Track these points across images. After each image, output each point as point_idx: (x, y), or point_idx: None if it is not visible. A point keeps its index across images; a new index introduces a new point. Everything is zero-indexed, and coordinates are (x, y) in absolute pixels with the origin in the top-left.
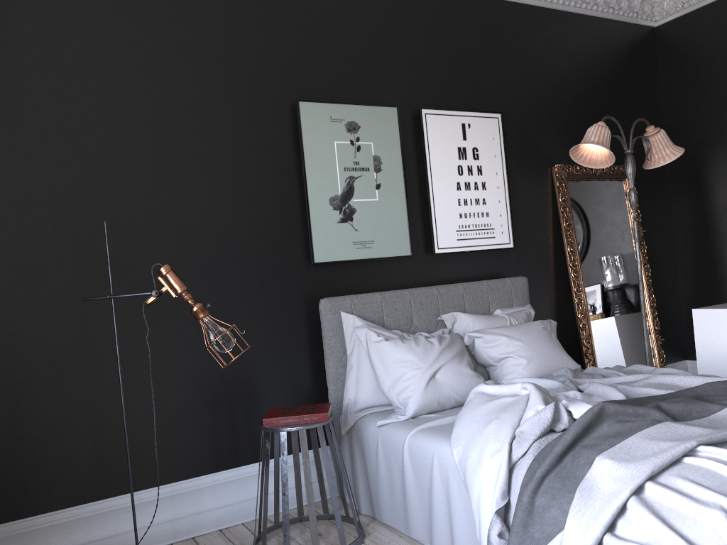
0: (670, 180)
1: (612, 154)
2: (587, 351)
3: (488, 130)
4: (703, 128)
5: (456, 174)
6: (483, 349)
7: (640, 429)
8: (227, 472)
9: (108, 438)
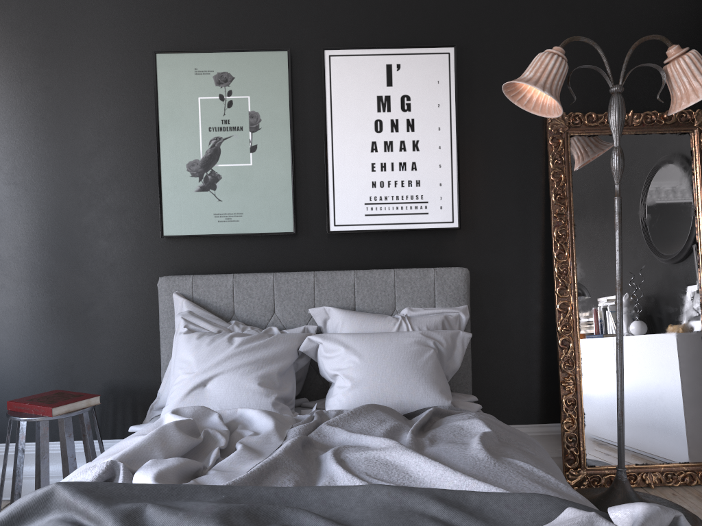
0: None
1: (551, 95)
2: (564, 379)
3: (430, 70)
4: None
5: (372, 132)
6: (322, 359)
7: None
8: (57, 444)
9: None
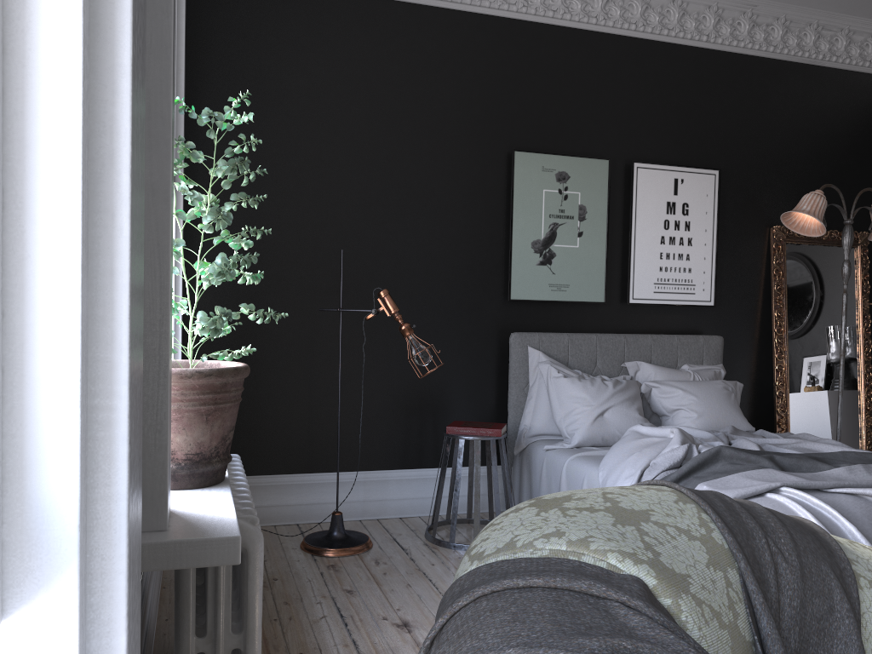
0: None
1: (823, 224)
2: (780, 420)
3: (702, 186)
4: None
5: (662, 228)
6: (658, 399)
7: (744, 470)
8: (411, 471)
9: (320, 424)
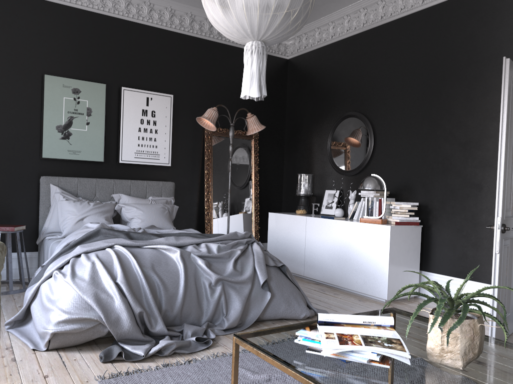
0: (285, 144)
1: (213, 124)
2: (207, 226)
3: (163, 102)
4: (299, 118)
5: (139, 123)
6: (124, 213)
7: (106, 239)
8: None
9: None
